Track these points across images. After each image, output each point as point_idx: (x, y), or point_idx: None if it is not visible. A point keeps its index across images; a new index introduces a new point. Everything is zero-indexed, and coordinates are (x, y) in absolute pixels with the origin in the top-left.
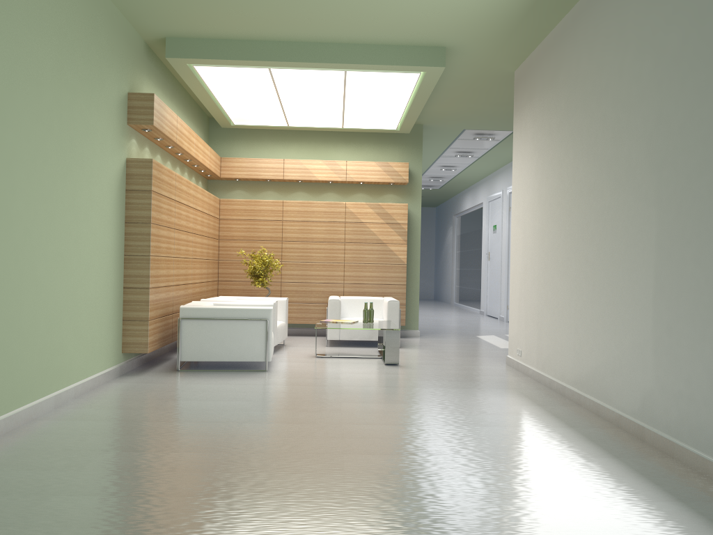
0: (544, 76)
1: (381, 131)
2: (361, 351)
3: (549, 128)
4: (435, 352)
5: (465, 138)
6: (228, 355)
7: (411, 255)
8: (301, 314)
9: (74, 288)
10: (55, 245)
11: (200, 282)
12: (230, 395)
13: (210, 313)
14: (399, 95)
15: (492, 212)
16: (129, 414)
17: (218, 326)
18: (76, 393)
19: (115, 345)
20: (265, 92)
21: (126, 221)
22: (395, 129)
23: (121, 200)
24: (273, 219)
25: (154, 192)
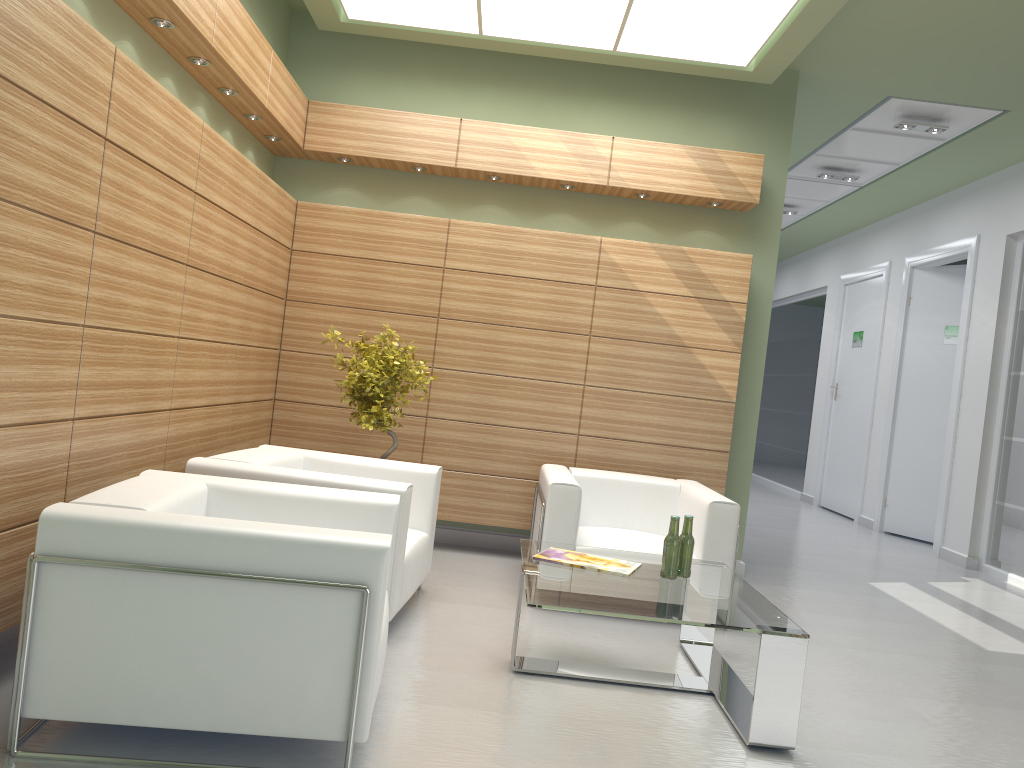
0: None
1: (705, 71)
2: (632, 642)
3: None
4: (841, 666)
5: (868, 129)
6: (209, 709)
7: (741, 380)
8: (467, 500)
9: None
10: None
11: (208, 405)
12: None
13: (155, 545)
14: None
15: (853, 306)
16: None
17: (179, 597)
18: None
19: None
20: None
21: None
22: (743, 65)
23: None
24: (423, 262)
25: None
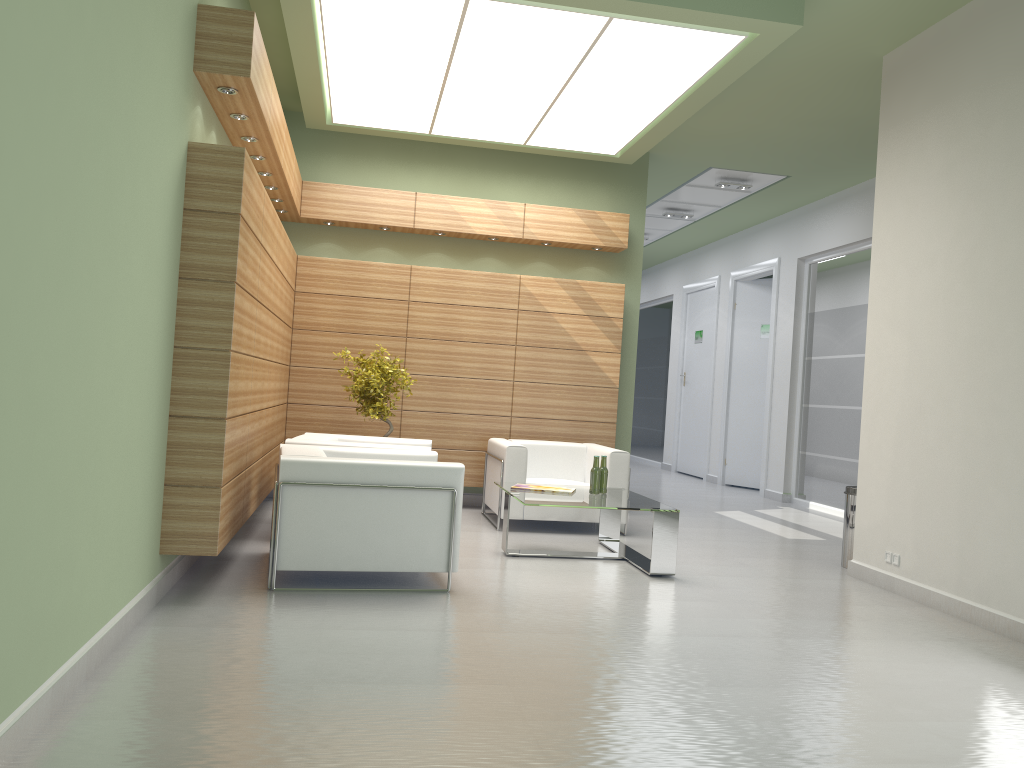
0: (994, 55)
1: (586, 156)
2: (569, 542)
3: (1012, 150)
4: (698, 547)
5: (697, 185)
6: (375, 559)
7: (620, 372)
8: None
9: (97, 419)
10: (71, 312)
11: (272, 406)
12: (437, 664)
13: (342, 473)
14: (669, 83)
15: (694, 311)
16: (252, 740)
17: (356, 500)
18: (90, 666)
19: (152, 540)
20: (426, 57)
21: (181, 276)
22: (613, 154)
23: (176, 229)
24: (393, 297)
25: (242, 219)
